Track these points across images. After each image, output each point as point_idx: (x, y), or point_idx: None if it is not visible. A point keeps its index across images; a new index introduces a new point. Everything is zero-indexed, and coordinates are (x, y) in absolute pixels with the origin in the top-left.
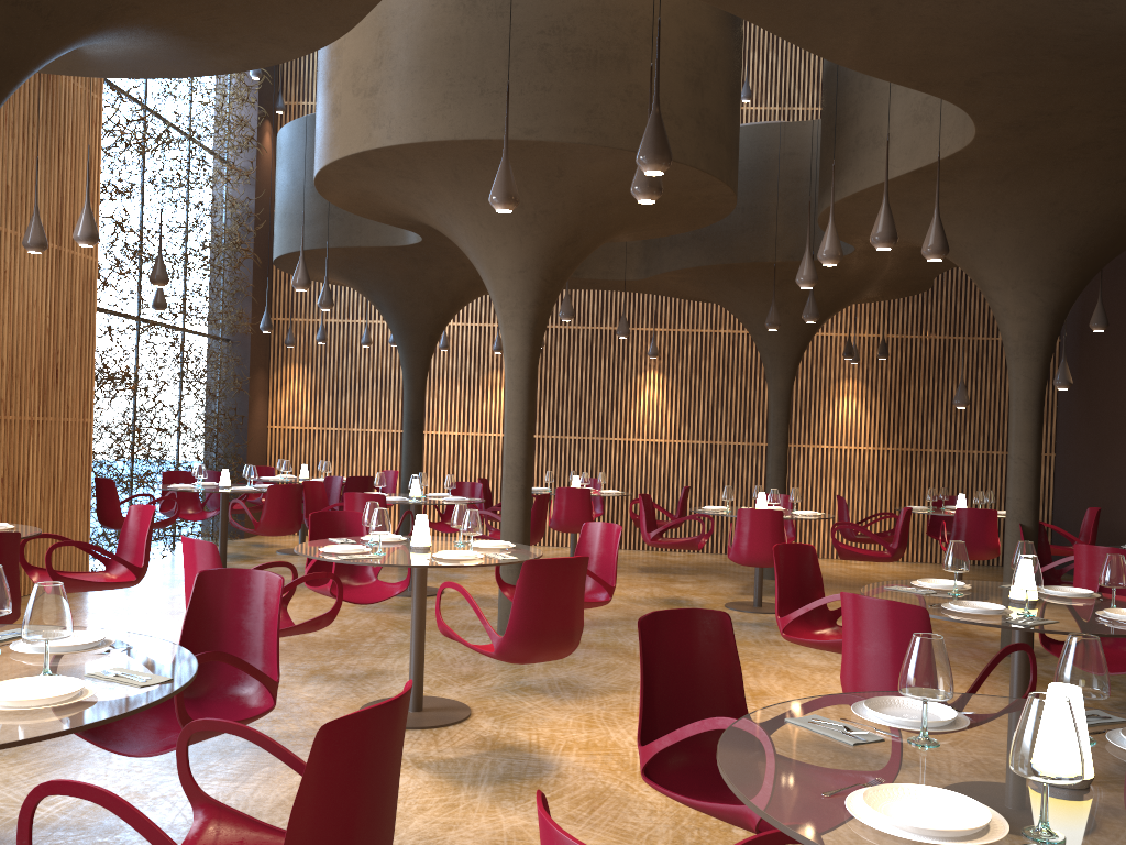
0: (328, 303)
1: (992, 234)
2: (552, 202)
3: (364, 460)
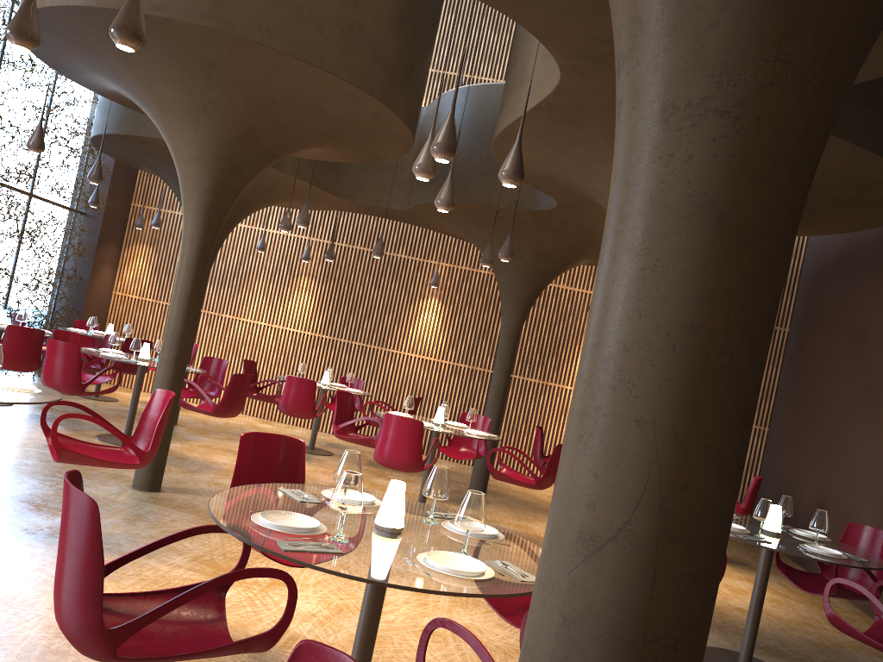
0: (95, 177)
1: None
2: (217, 94)
3: None
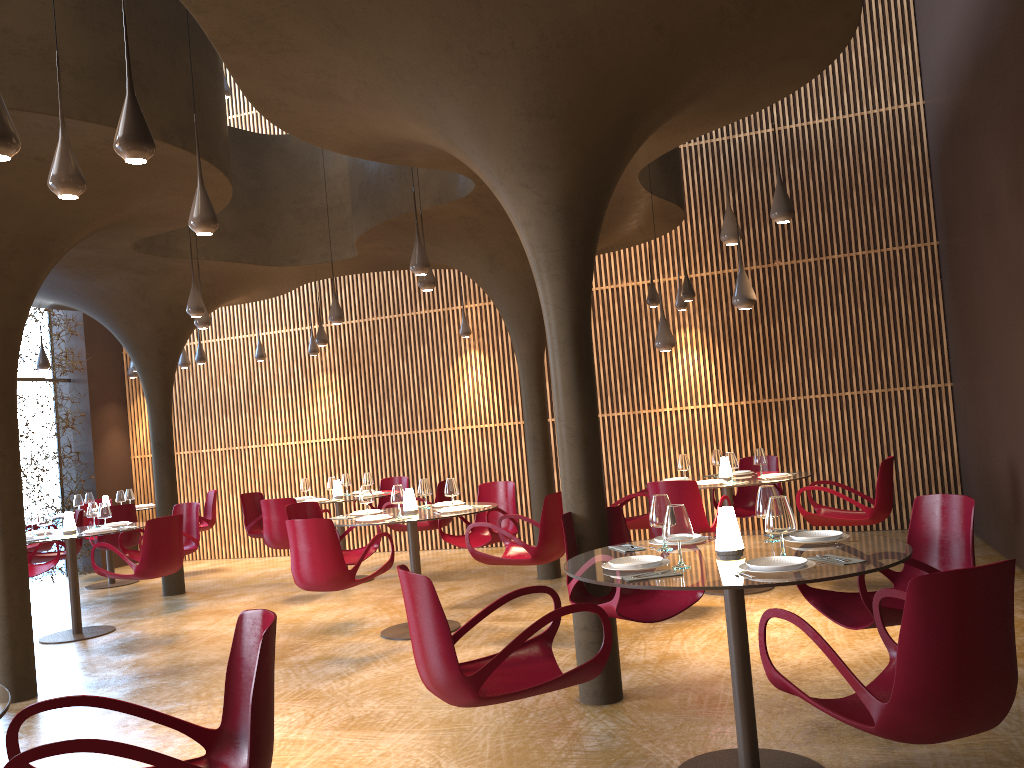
0: None
1: (436, 114)
2: None
3: (215, 480)
